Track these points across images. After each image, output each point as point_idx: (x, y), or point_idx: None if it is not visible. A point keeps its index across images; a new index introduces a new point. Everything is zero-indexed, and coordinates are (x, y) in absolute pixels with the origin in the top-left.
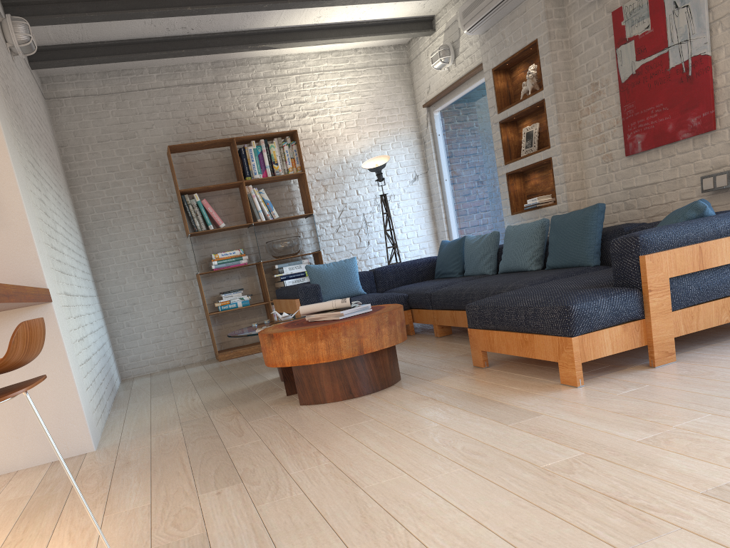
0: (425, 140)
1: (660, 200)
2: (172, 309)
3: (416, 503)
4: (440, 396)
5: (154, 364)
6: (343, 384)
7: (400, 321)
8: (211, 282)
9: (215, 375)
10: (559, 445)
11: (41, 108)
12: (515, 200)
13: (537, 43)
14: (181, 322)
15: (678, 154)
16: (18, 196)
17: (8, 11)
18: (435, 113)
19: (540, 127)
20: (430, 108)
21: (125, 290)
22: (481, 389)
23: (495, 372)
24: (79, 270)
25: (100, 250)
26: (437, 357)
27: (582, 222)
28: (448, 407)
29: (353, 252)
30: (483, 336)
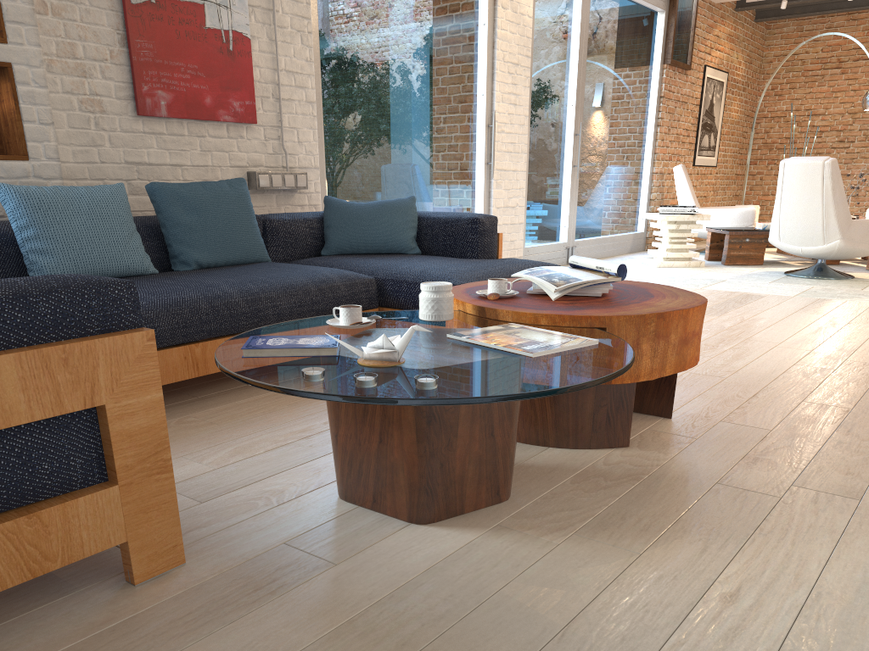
0: None
1: None
2: None
3: (803, 340)
4: None
5: None
6: None
7: None
8: None
9: None
10: None
11: None
12: None
13: None
14: None
15: (209, 137)
16: None
17: None
18: None
19: None
20: None
21: None
22: None
23: None
24: None
25: None
26: None
27: (243, 200)
28: None
29: None
30: None
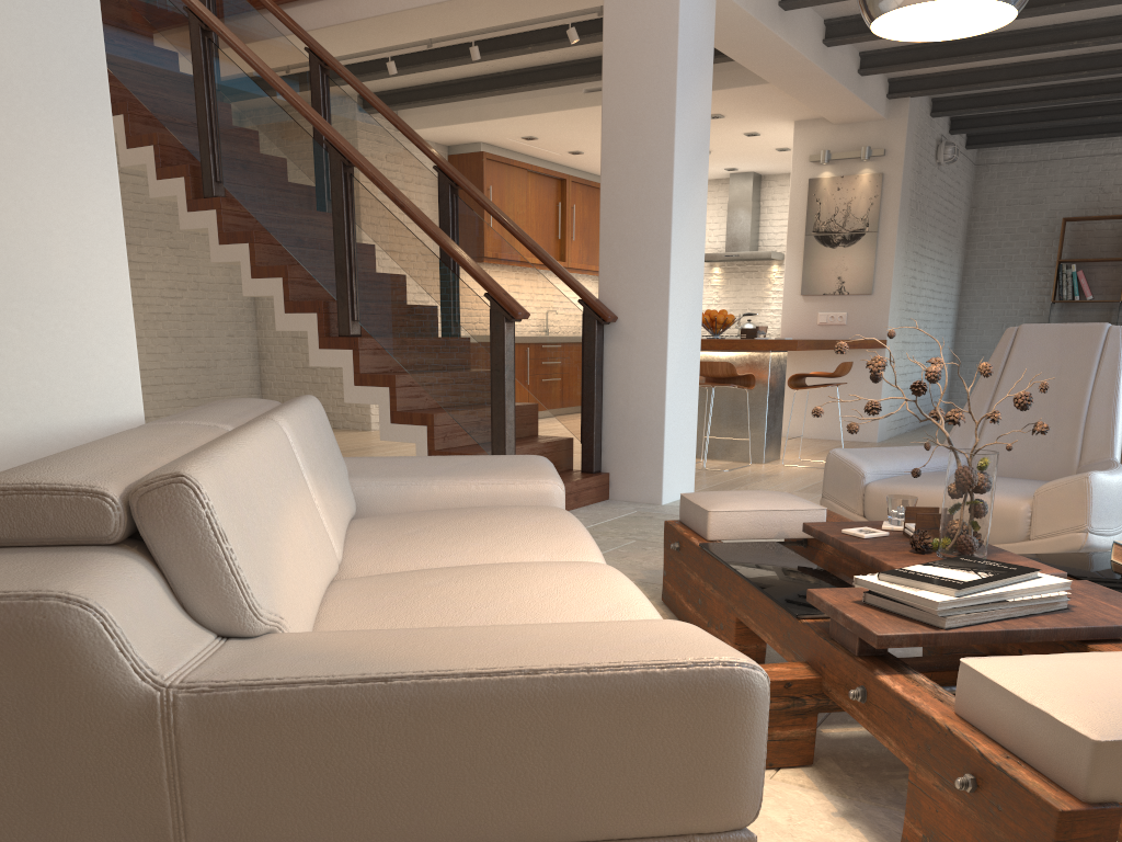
0: None
1: None
2: None
3: None
4: None
5: None
6: None
7: None
8: None
9: None
10: None
11: (961, 182)
12: None
13: None
14: None
15: None
16: (890, 283)
17: (952, 124)
18: None
19: None
20: None
21: (979, 340)
22: None
23: None
24: (934, 322)
25: (971, 302)
26: None
27: None
28: None
29: None
30: None
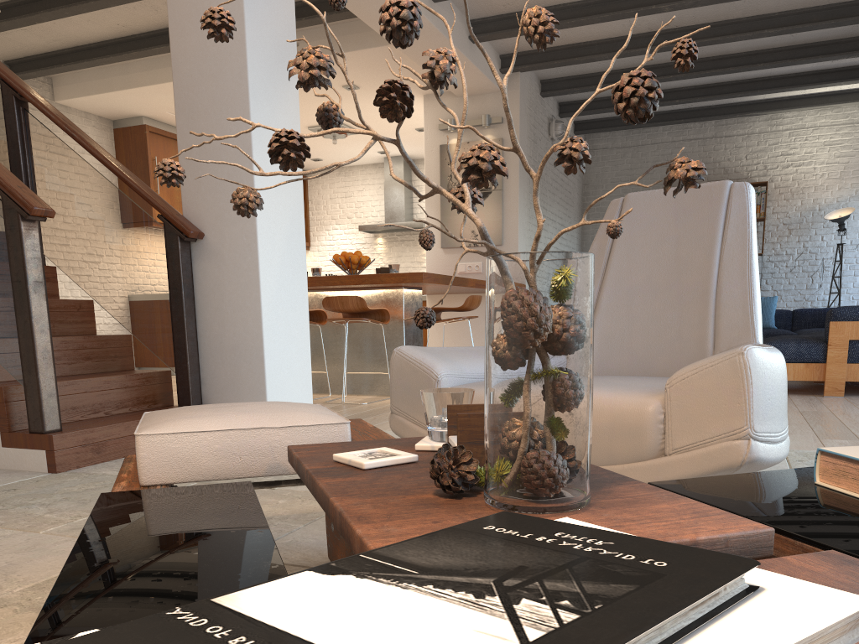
0: None
1: None
2: None
3: None
4: None
5: None
6: None
7: None
8: None
9: None
10: None
11: None
12: None
13: None
14: None
15: None
16: (517, 235)
17: (561, 109)
18: None
19: None
20: None
21: None
22: None
23: None
24: None
25: None
26: None
27: None
28: None
29: (801, 292)
30: None
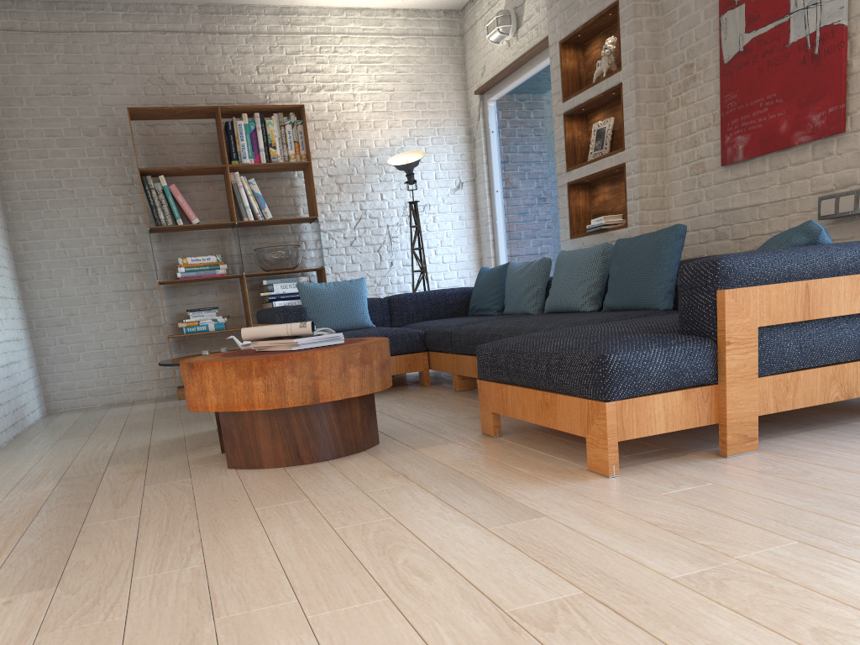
0: (476, 138)
1: (762, 229)
2: (124, 326)
3: None
4: (417, 473)
5: (94, 396)
6: (289, 443)
7: (379, 361)
8: (178, 296)
9: (159, 417)
10: (549, 573)
11: None
12: (576, 219)
13: (618, 6)
14: (134, 344)
15: (791, 166)
16: None
17: None
18: (490, 103)
19: (616, 123)
20: (484, 95)
21: (60, 295)
22: (477, 467)
23: (506, 445)
24: None
25: (29, 240)
26: (442, 417)
27: (653, 248)
28: (418, 491)
29: (370, 274)
30: (495, 392)
